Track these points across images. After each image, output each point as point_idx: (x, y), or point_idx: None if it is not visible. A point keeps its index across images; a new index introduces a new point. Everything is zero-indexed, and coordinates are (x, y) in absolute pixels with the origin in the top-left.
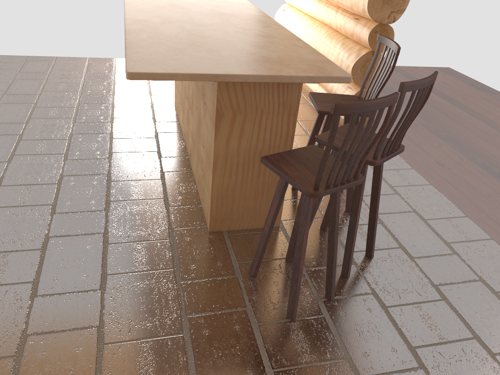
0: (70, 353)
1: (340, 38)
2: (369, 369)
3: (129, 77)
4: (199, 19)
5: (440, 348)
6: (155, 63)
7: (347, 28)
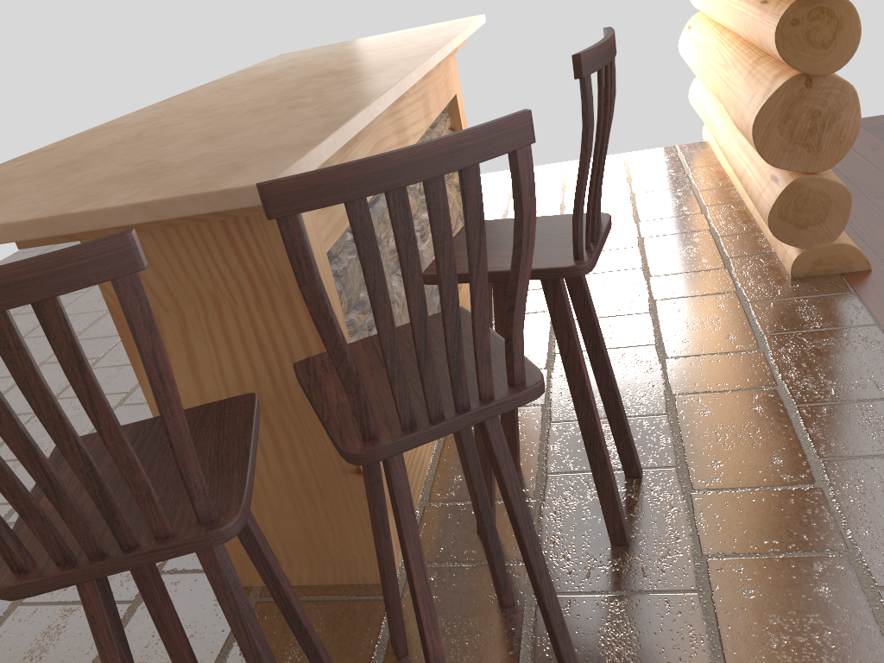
0: None
1: (749, 61)
2: None
3: None
4: (241, 97)
5: None
6: None
7: (751, 31)
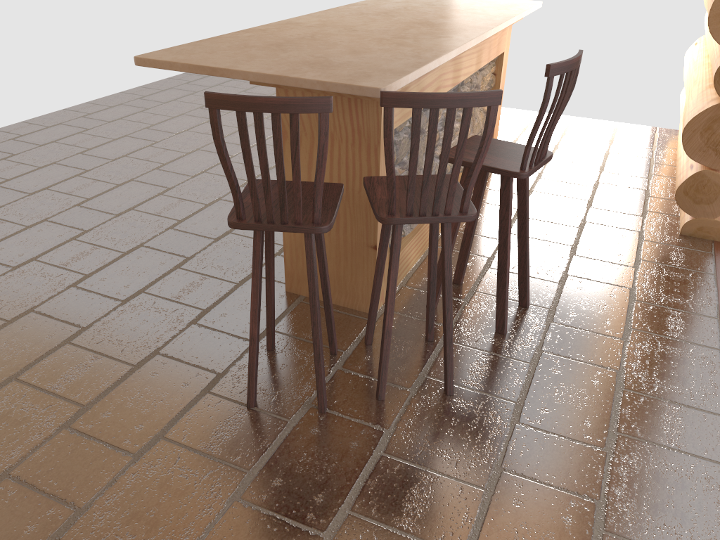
0: (39, 337)
1: (707, 84)
2: (259, 498)
3: (135, 63)
4: (371, 25)
5: (386, 534)
6: (182, 53)
7: (711, 65)
